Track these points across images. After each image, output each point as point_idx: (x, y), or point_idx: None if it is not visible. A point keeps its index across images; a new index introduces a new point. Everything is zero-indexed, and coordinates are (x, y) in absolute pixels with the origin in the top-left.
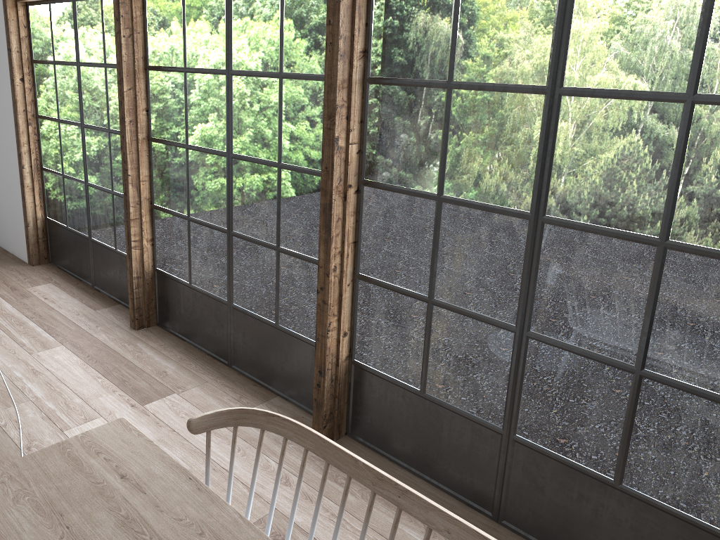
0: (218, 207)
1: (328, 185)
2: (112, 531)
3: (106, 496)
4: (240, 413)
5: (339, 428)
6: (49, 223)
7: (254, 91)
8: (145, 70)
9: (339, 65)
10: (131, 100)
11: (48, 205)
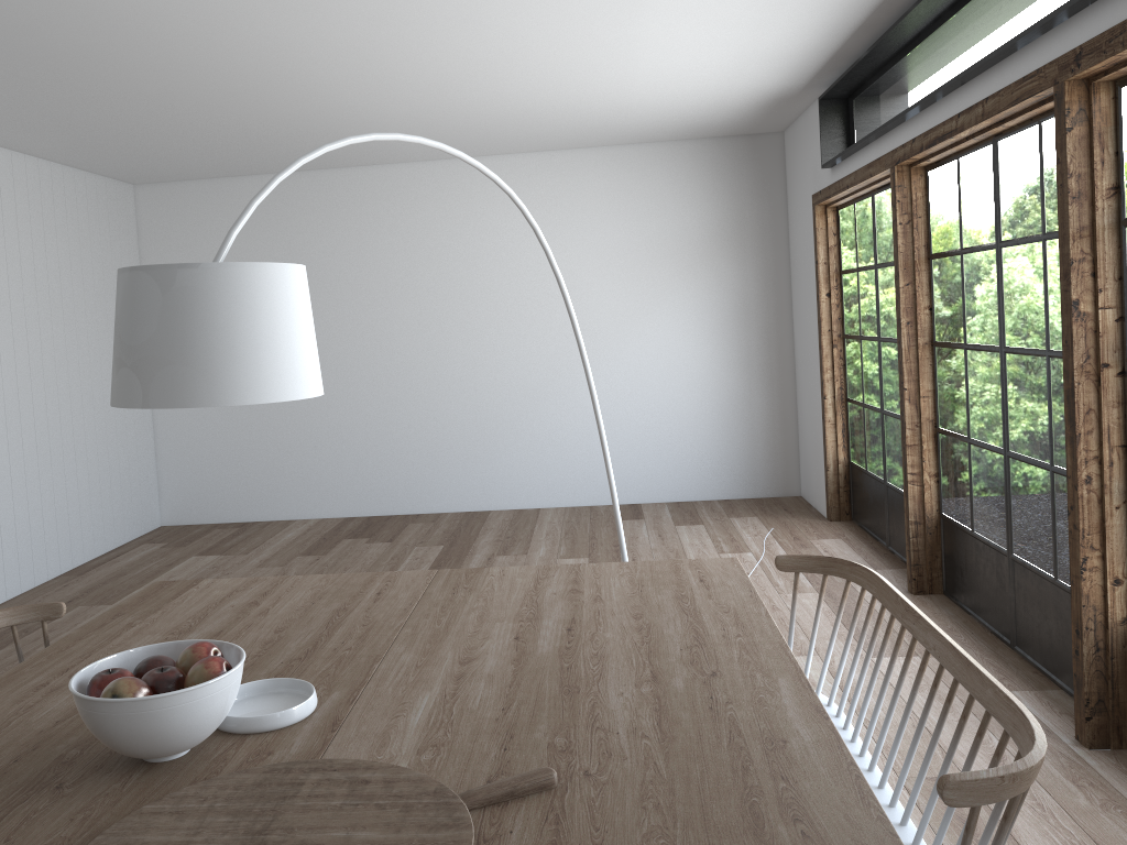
0: (994, 421)
1: (1068, 364)
2: (666, 598)
3: (680, 585)
4: (829, 561)
5: (1120, 732)
6: (851, 469)
7: (1020, 262)
8: (927, 260)
9: (1072, 210)
10: (908, 297)
11: (850, 445)
